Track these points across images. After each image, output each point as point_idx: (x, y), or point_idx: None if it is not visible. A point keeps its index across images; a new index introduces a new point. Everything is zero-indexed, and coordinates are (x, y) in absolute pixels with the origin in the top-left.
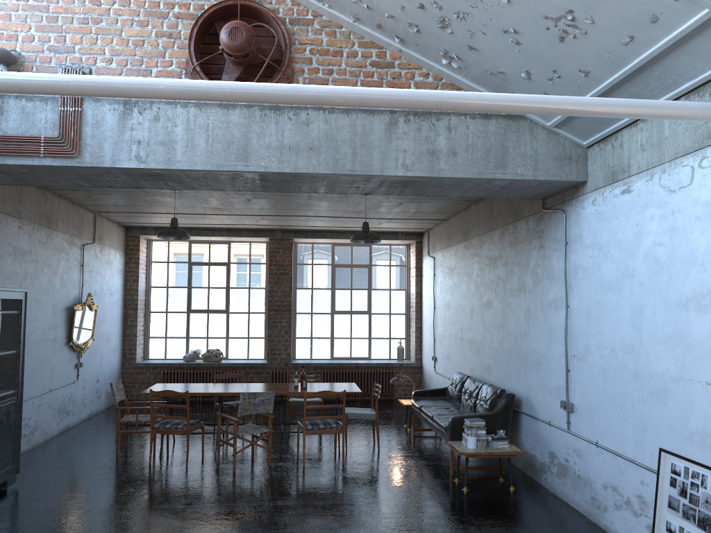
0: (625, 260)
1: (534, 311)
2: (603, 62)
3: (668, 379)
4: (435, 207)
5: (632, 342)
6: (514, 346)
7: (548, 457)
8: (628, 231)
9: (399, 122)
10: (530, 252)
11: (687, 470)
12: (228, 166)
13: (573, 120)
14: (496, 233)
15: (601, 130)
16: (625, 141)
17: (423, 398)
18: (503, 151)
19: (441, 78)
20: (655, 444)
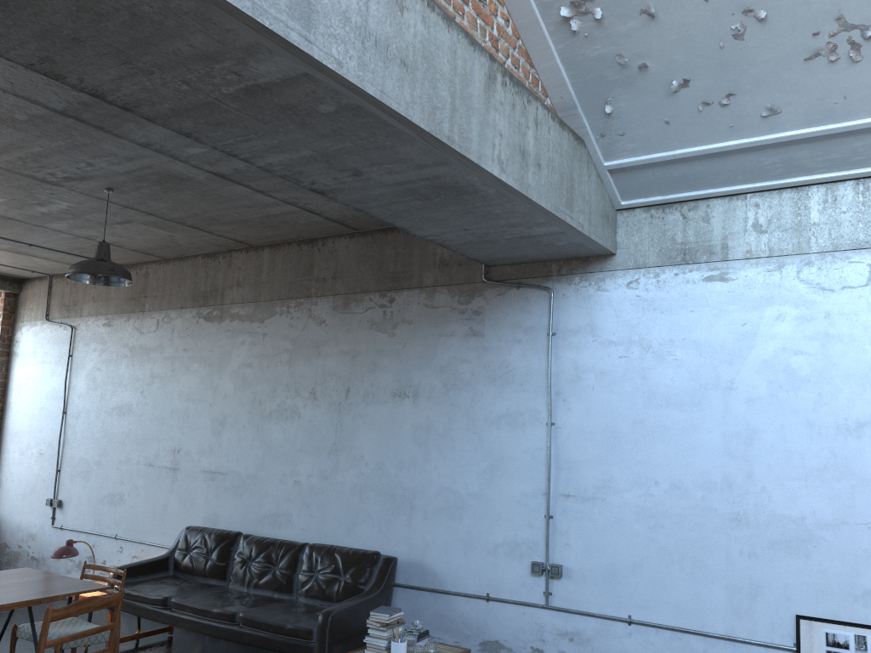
0: (713, 367)
1: (447, 428)
2: (817, 107)
3: (814, 523)
4: (161, 242)
5: (728, 476)
6: (373, 481)
7: (478, 651)
8: (720, 330)
9: (497, 81)
10: (437, 340)
11: (864, 640)
12: (274, 19)
13: (651, 169)
14: (324, 303)
15: (671, 193)
16: (717, 214)
17: (133, 580)
18: (571, 184)
19: (518, 36)
20: (781, 610)
